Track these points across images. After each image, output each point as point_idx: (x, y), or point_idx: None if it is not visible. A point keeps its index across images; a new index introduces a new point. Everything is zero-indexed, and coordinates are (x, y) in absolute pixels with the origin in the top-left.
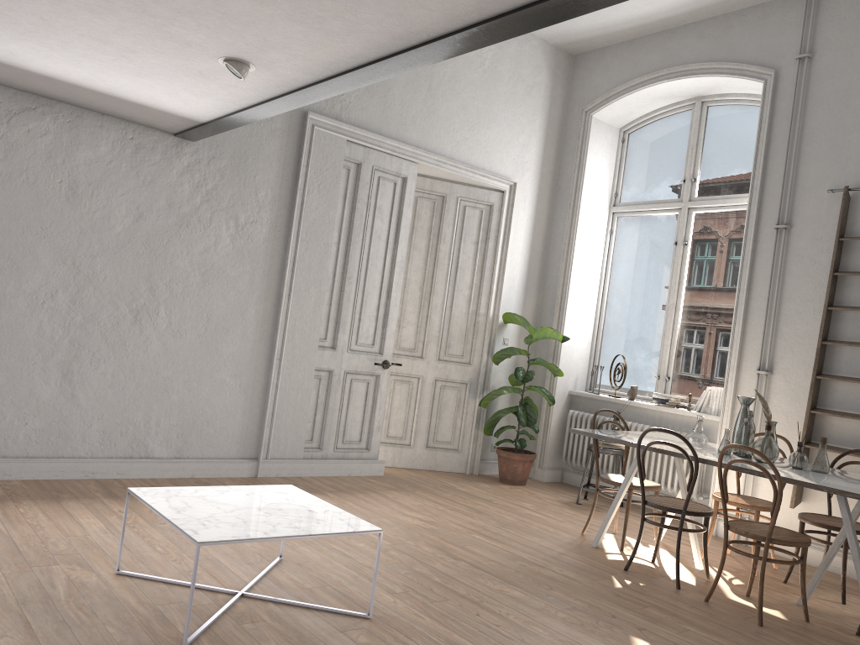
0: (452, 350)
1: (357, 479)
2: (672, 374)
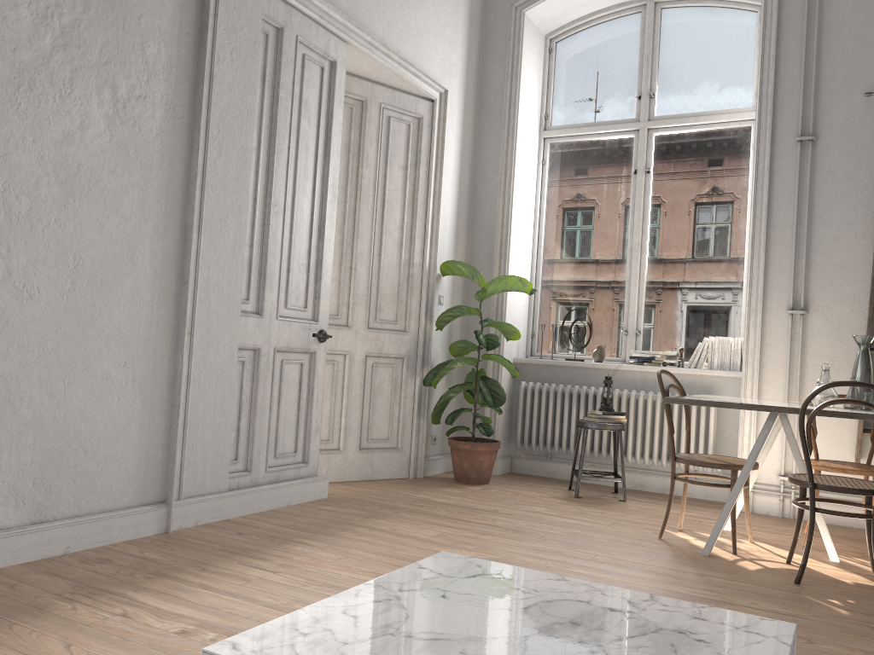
0: (383, 314)
1: (307, 510)
2: (643, 327)
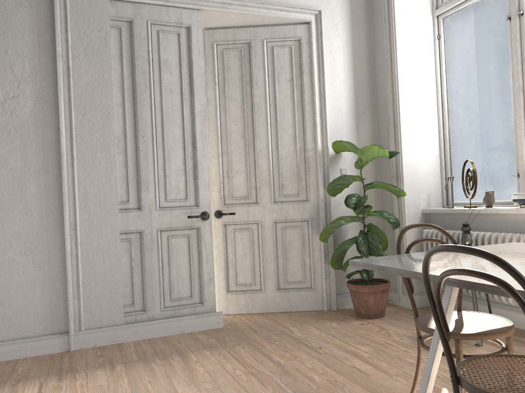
0: (286, 190)
1: (184, 338)
2: None
